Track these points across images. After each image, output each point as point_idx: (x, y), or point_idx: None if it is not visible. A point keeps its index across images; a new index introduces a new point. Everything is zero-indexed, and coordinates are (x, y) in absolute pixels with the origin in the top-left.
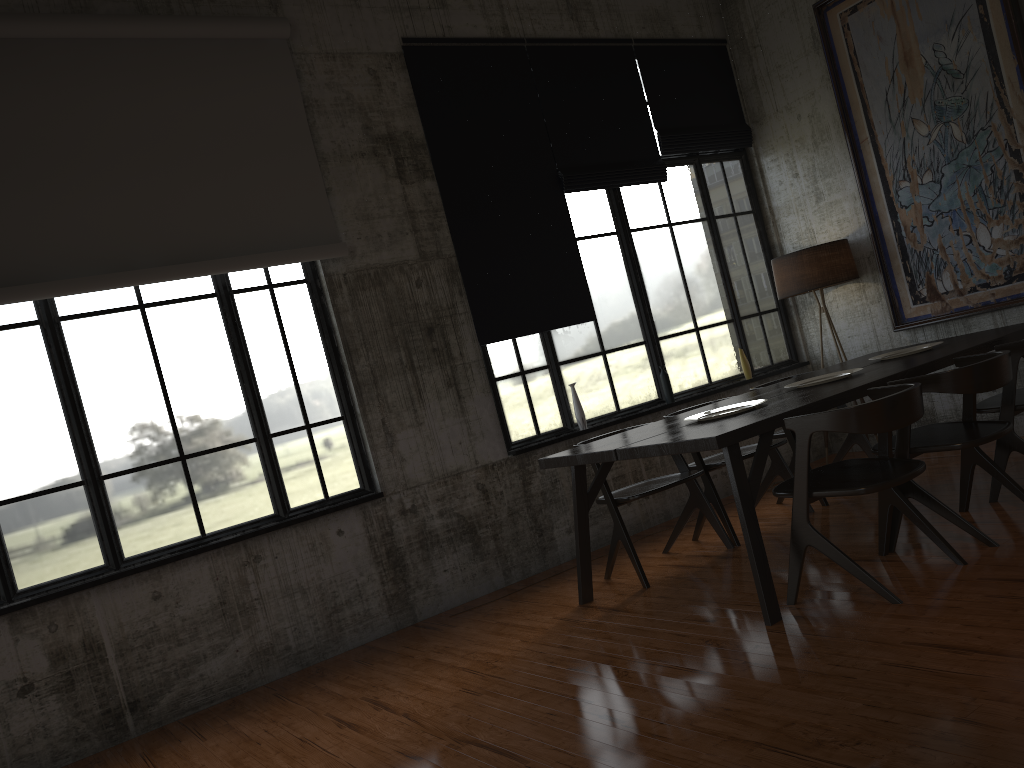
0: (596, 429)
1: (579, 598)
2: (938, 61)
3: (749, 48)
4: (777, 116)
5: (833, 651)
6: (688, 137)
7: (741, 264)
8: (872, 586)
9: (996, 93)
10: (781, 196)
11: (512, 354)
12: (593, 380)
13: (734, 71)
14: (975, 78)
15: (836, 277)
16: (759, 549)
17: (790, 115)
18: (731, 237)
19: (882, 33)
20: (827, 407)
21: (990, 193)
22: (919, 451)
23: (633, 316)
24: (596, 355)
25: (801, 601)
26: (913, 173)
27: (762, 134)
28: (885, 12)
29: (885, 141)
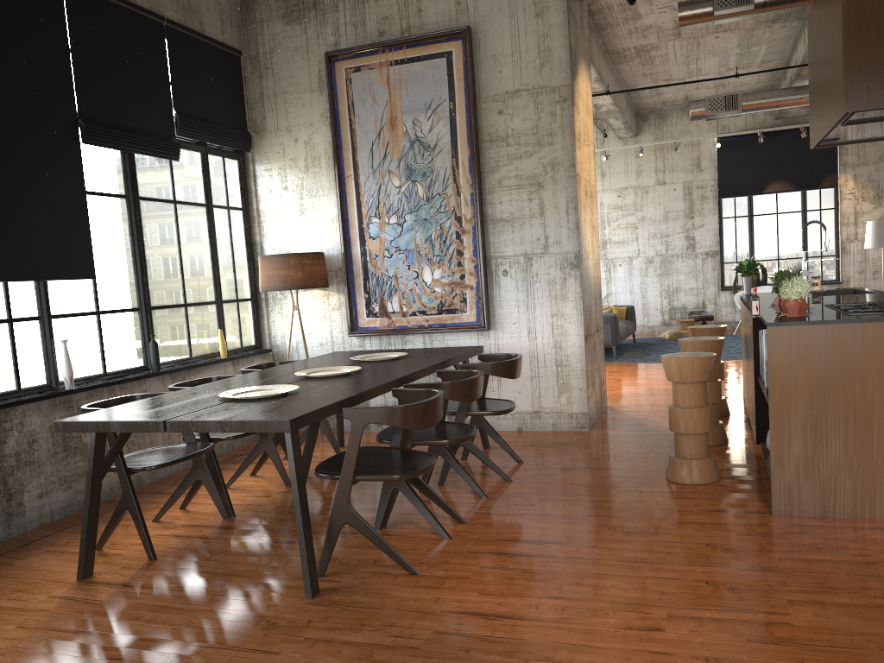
0: (84, 390)
1: (78, 573)
2: (415, 133)
3: (261, 67)
4: (277, 133)
5: (385, 622)
6: (202, 126)
7: (228, 253)
8: (397, 560)
9: (452, 170)
10: (269, 202)
11: (1, 298)
12: (84, 339)
13: (244, 82)
14: (440, 155)
15: (314, 283)
16: (307, 527)
17: (289, 136)
18: (223, 227)
19: (377, 96)
20: (362, 400)
21: (437, 243)
22: (419, 444)
23: (131, 282)
24: (91, 314)
25: (328, 573)
26: (383, 213)
27: (261, 144)
28: (382, 81)
29: (366, 182)
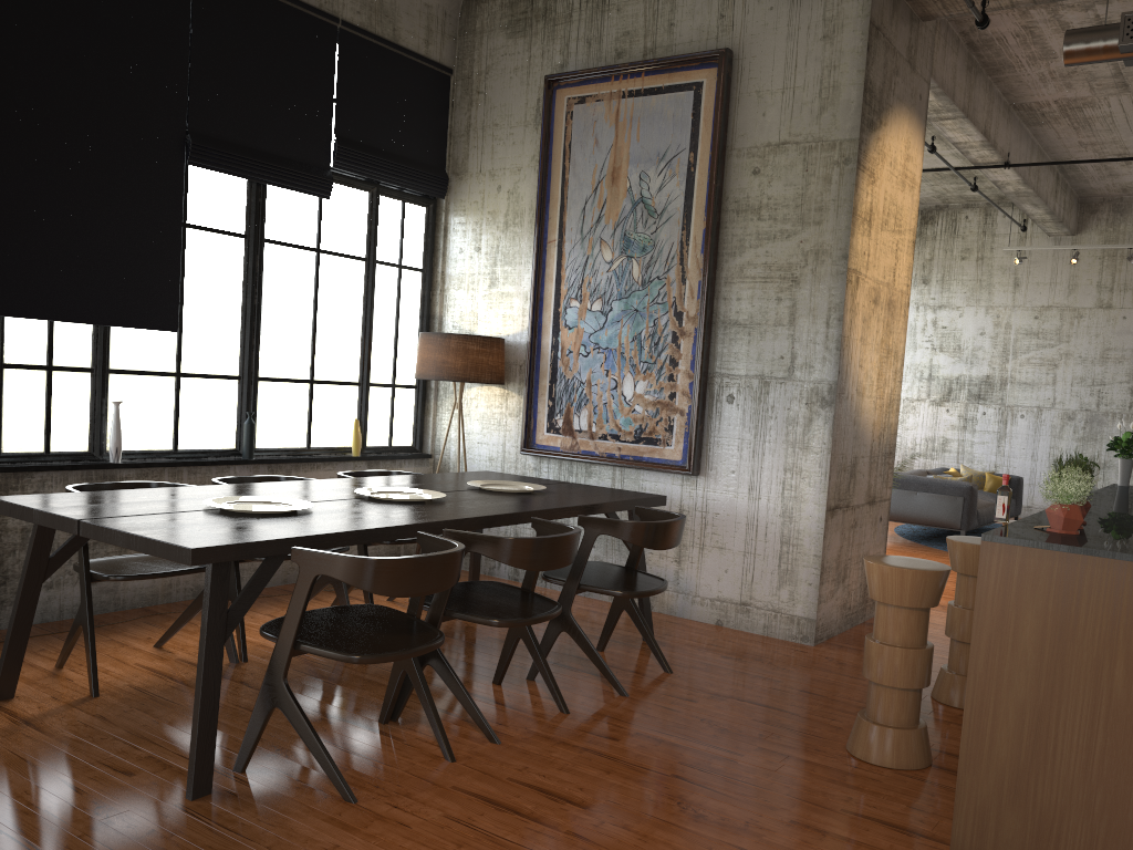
0: (132, 467)
1: None
2: (641, 191)
3: (473, 91)
4: (479, 177)
5: None
6: (372, 159)
7: (390, 324)
8: (330, 775)
9: (680, 247)
10: (458, 265)
11: (42, 340)
12: (152, 404)
13: (451, 109)
14: (667, 224)
15: (479, 376)
16: (211, 700)
17: (492, 182)
18: (389, 290)
19: (600, 138)
20: (364, 541)
21: (646, 345)
22: (454, 616)
23: (234, 342)
24: (167, 375)
25: (252, 769)
26: (586, 295)
27: (459, 190)
28: (609, 117)
29: (571, 251)
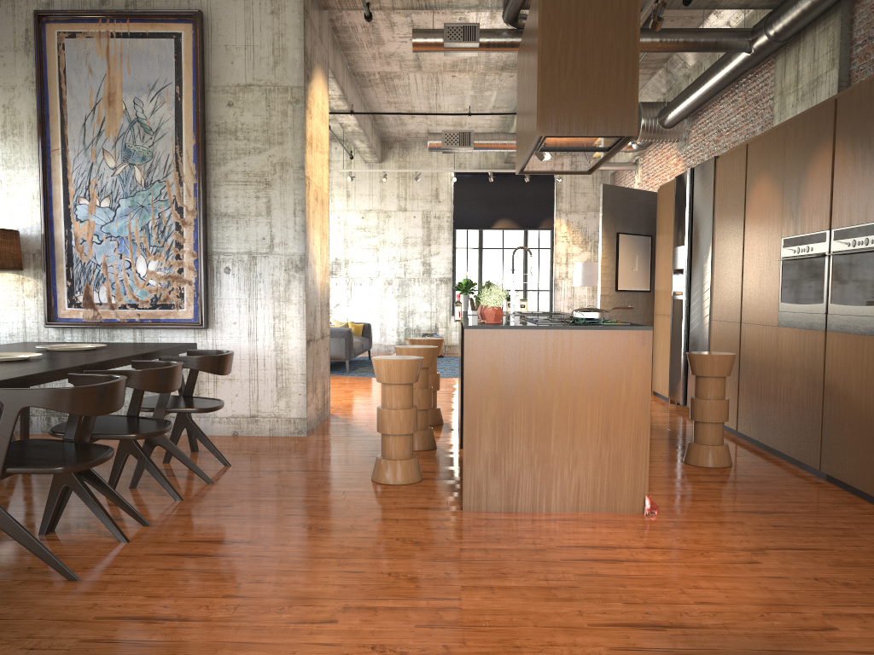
0: None
1: None
2: (136, 113)
3: None
4: None
5: (22, 634)
6: None
7: None
8: (53, 564)
9: (175, 158)
10: None
11: None
12: None
13: None
14: (162, 139)
15: (4, 263)
16: None
17: None
18: None
19: (94, 68)
20: (28, 384)
21: (154, 233)
22: (100, 437)
23: None
24: None
25: None
26: (94, 195)
27: None
28: (101, 52)
29: (75, 158)
